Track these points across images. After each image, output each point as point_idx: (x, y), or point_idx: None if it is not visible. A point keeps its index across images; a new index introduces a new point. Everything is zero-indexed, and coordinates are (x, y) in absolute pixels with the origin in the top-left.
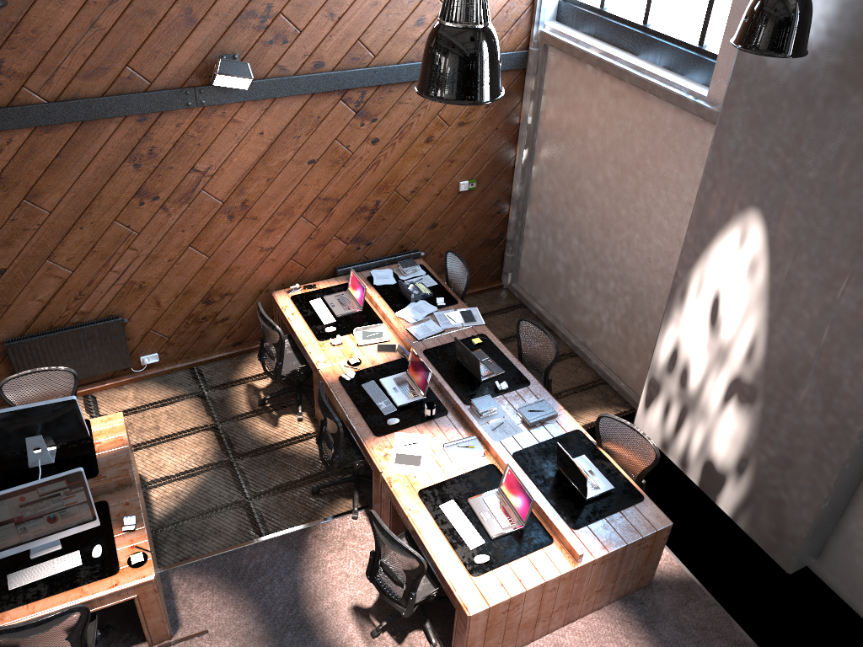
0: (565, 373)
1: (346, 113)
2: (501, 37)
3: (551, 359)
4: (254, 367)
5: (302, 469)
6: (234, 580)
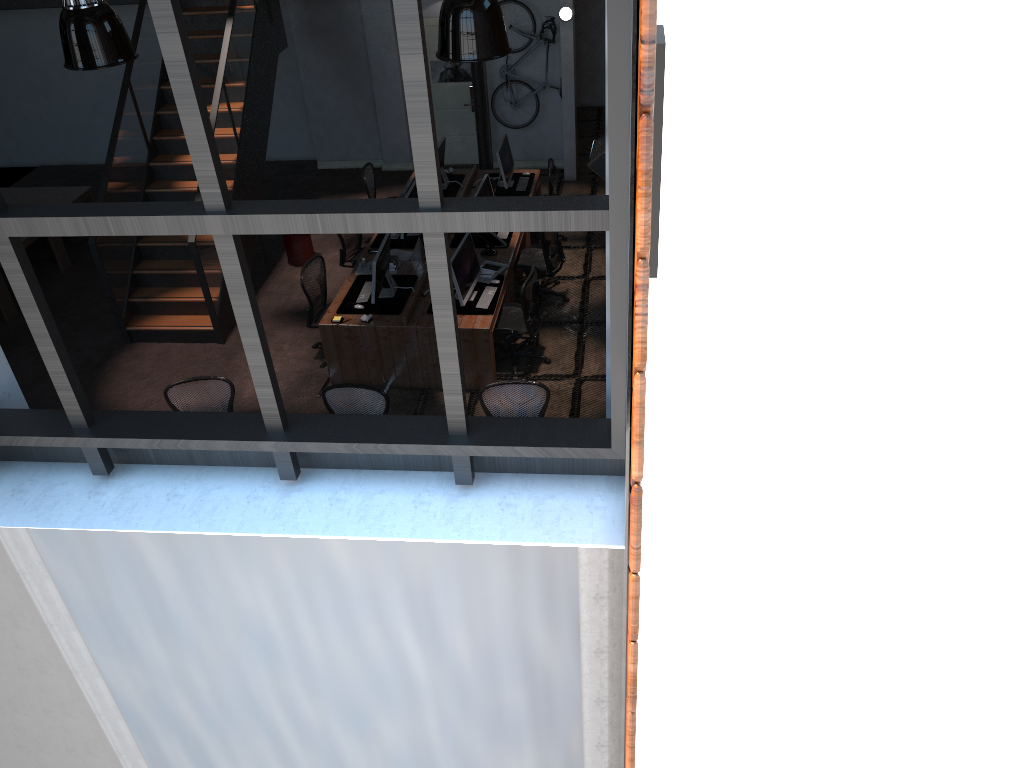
0: None
1: None
2: None
3: None
4: None
5: None
6: None
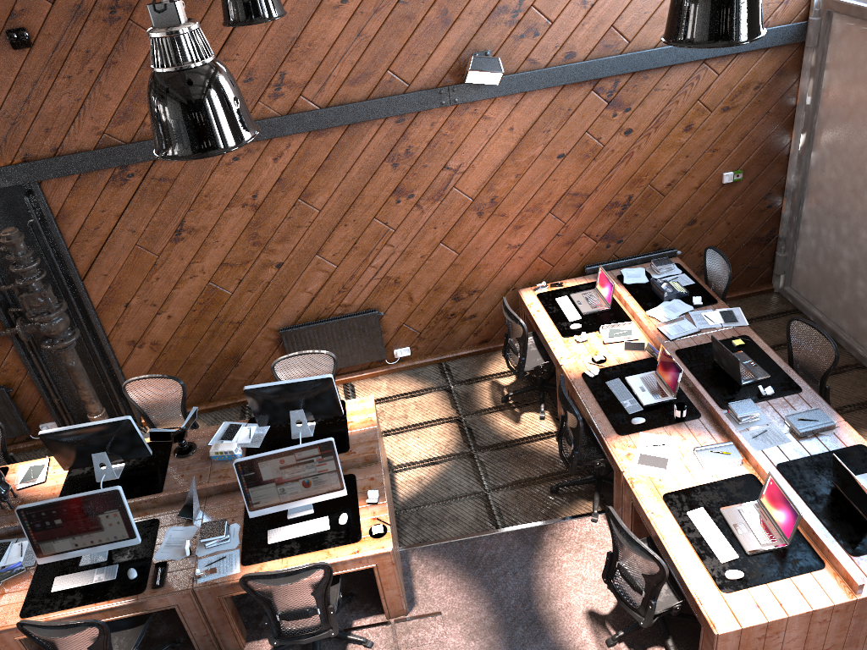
0: (849, 386)
1: (598, 103)
2: (774, 9)
3: (829, 364)
4: (499, 365)
5: (541, 467)
6: (469, 568)
